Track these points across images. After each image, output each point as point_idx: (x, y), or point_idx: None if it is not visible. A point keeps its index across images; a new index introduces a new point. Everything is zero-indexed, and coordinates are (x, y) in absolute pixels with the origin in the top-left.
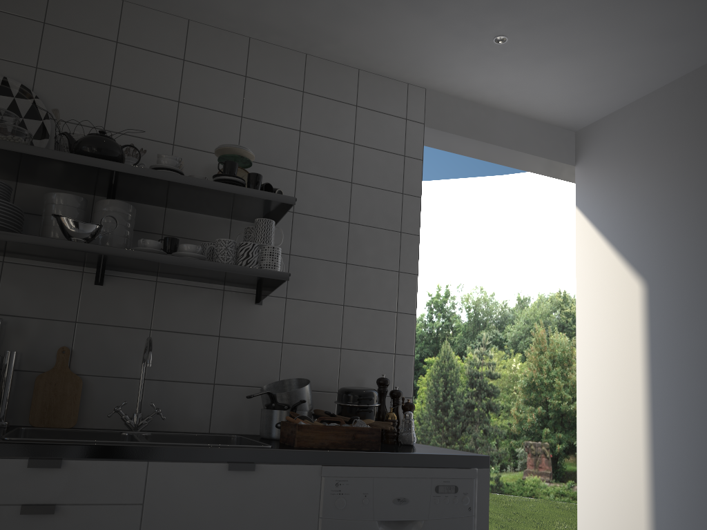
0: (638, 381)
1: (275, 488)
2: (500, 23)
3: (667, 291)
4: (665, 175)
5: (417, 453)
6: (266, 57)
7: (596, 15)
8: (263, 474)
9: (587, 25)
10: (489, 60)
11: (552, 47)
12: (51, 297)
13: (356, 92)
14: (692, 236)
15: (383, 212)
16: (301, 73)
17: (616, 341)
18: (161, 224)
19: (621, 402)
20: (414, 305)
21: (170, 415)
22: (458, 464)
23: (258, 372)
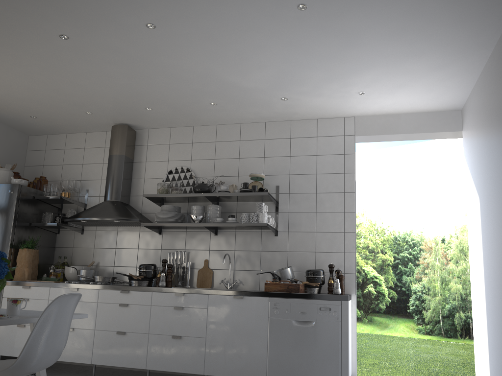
0: (480, 257)
1: (251, 305)
2: (352, 89)
3: (483, 203)
4: (479, 135)
5: (310, 293)
6: (272, 128)
7: (391, 73)
8: (246, 300)
9: (392, 77)
10: (368, 100)
11: (390, 88)
12: (201, 241)
13: (316, 130)
14: (486, 170)
15: (334, 184)
16: (289, 130)
17: (475, 234)
18: (236, 208)
19: (478, 270)
20: (354, 227)
21: (244, 283)
22: (331, 298)
23: (278, 265)
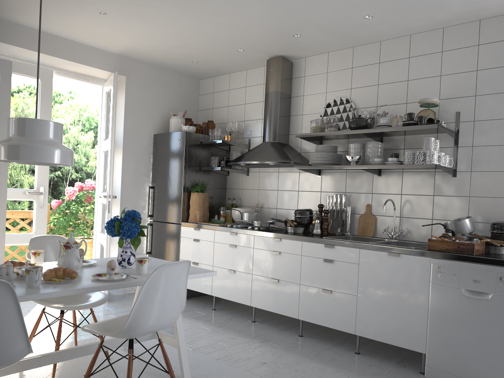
0: None
1: (408, 265)
2: None
3: None
4: None
5: (487, 258)
6: (453, 35)
7: None
8: (403, 258)
9: None
10: None
11: None
12: (362, 183)
13: None
14: None
15: None
16: (476, 34)
17: None
18: (403, 144)
19: None
20: None
21: (412, 233)
22: None
23: (455, 213)
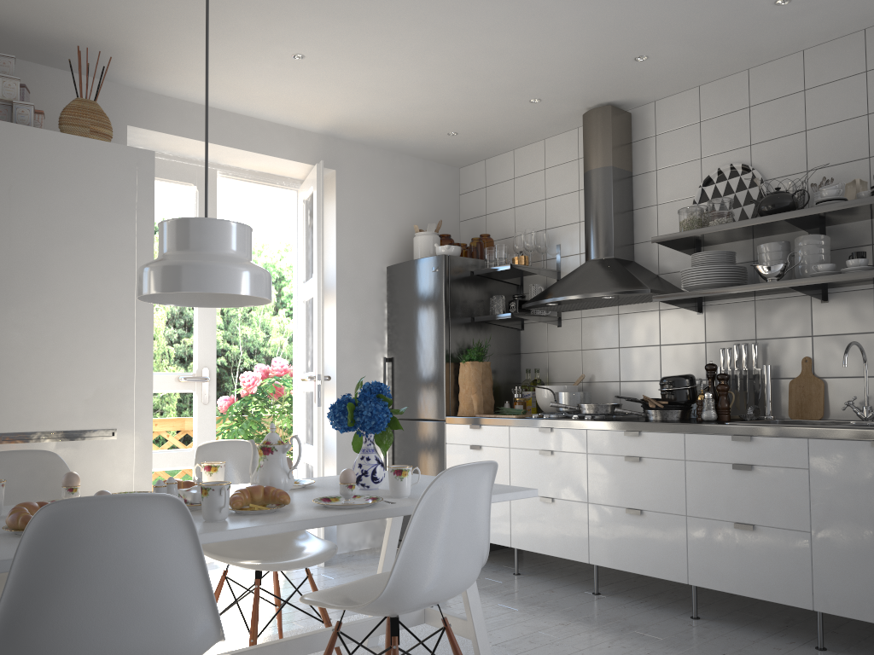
0: None
1: None
2: None
3: None
4: None
5: None
6: None
7: None
8: None
9: None
10: None
11: None
12: (790, 319)
13: None
14: None
15: None
16: None
17: None
18: (869, 235)
19: None
20: None
21: None
22: None
23: None
